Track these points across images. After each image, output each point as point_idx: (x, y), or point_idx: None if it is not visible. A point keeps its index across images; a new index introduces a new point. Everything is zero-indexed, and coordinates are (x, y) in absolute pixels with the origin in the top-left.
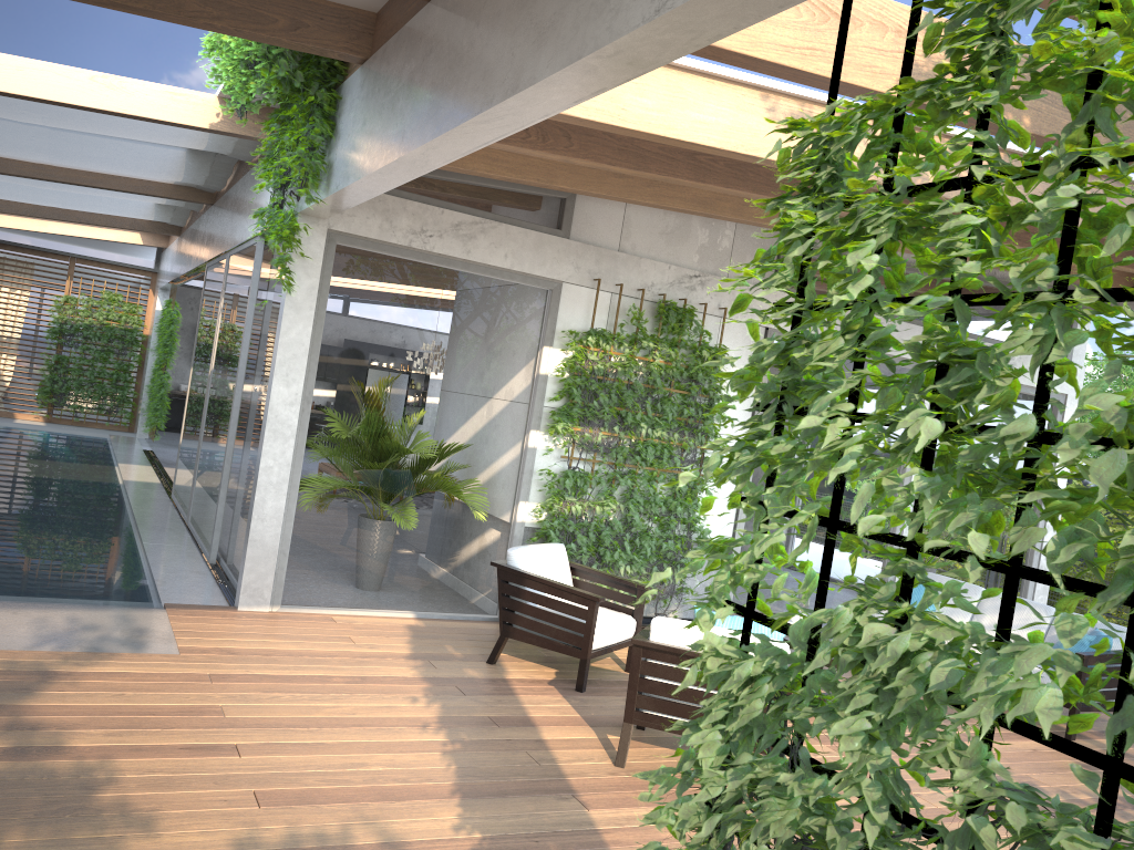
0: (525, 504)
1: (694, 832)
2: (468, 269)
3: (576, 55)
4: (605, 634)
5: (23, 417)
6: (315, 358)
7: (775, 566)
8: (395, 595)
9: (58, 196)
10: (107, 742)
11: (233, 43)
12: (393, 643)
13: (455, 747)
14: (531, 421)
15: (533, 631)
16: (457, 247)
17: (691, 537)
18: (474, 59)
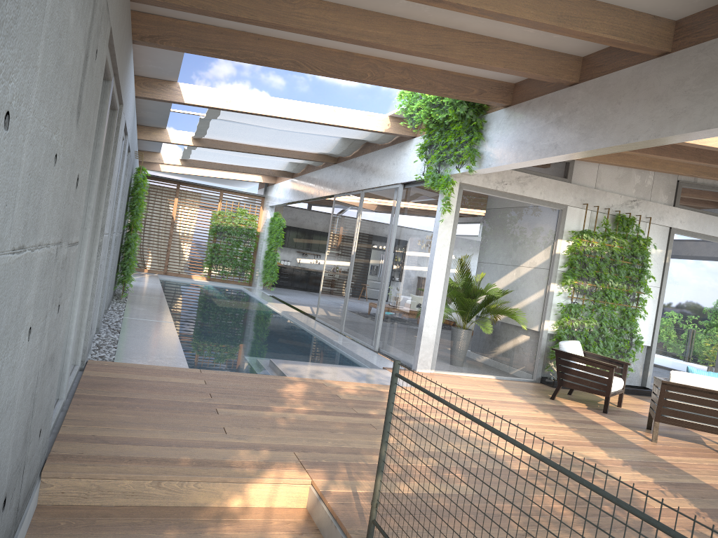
0: (548, 321)
1: (711, 467)
2: (523, 200)
3: (705, 127)
4: (615, 385)
5: (196, 278)
6: (452, 246)
7: (674, 358)
8: (485, 367)
9: (240, 159)
10: (437, 417)
11: (432, 97)
12: (499, 388)
13: (575, 429)
14: (551, 278)
15: (575, 383)
16: (518, 189)
17: (632, 340)
18: (618, 118)
